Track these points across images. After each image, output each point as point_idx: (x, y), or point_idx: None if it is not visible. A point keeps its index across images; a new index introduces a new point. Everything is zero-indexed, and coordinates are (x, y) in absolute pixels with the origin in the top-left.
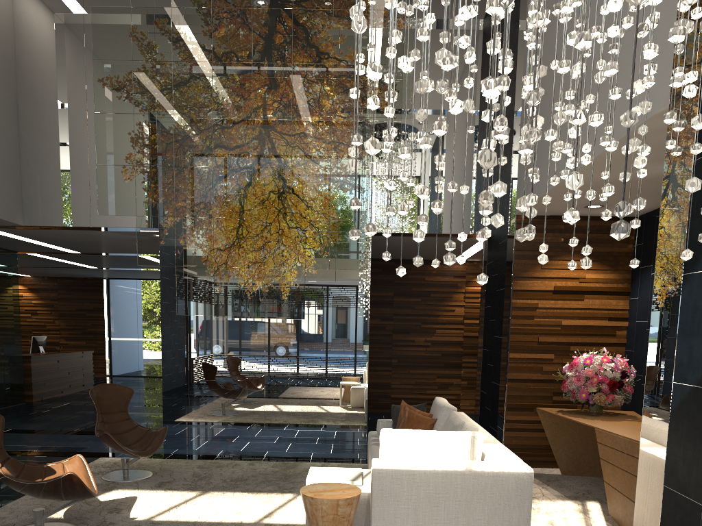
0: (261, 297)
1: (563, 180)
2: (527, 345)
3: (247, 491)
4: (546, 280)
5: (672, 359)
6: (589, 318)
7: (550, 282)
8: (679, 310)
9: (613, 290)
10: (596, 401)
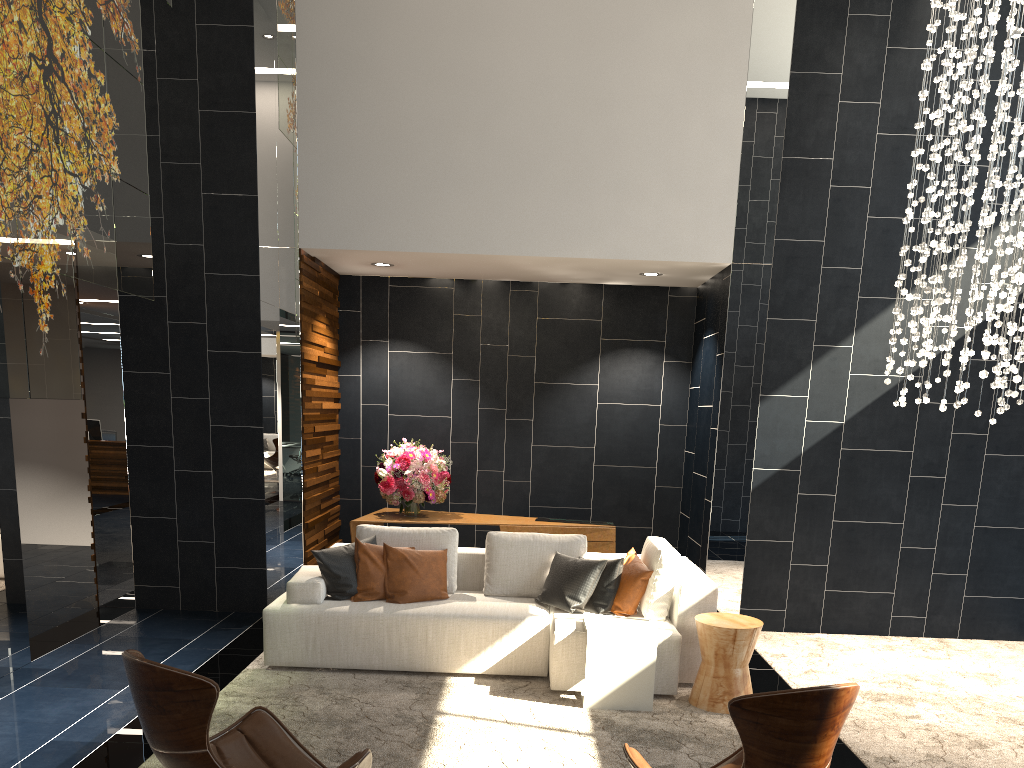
0: (40, 347)
1: (503, 255)
2: (312, 438)
3: (421, 746)
4: (313, 347)
5: (751, 453)
6: (328, 399)
7: (315, 350)
8: (757, 419)
9: (336, 364)
10: (441, 499)
